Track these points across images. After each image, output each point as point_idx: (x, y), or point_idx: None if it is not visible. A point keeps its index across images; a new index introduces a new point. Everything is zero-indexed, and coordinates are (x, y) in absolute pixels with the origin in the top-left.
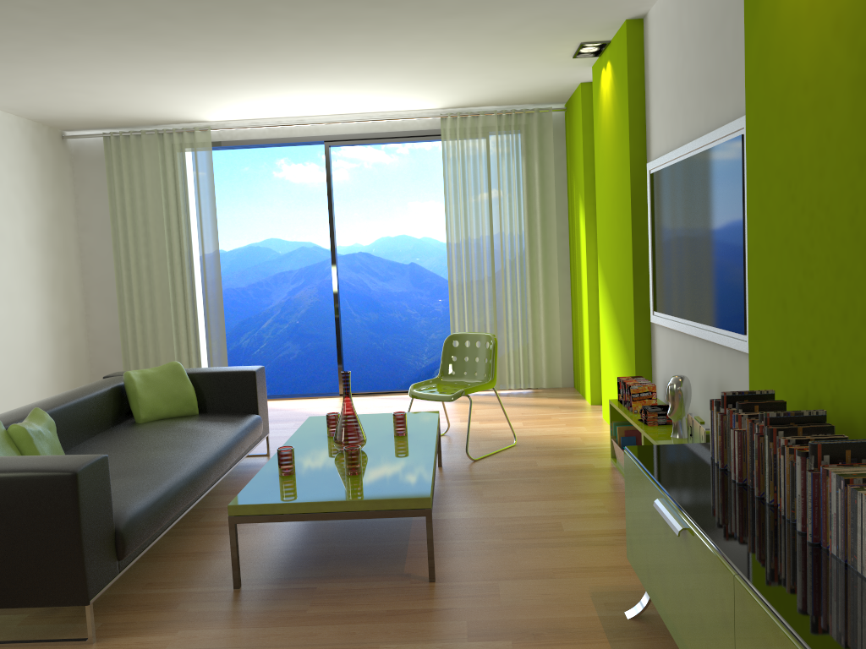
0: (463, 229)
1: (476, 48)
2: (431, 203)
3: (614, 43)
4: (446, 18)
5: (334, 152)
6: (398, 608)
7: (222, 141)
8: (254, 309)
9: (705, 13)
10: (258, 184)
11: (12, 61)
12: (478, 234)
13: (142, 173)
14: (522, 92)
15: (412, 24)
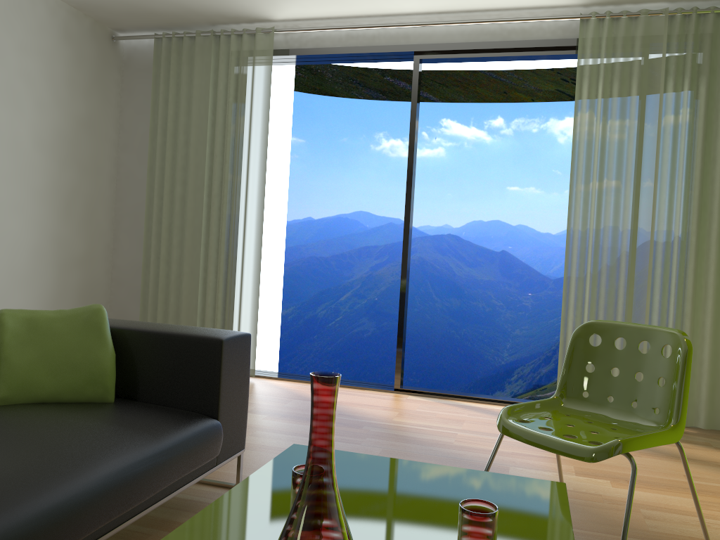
0: (597, 178)
1: None
2: (532, 189)
3: None
4: None
5: (434, 129)
6: None
7: (288, 49)
8: (334, 280)
9: None
10: (354, 156)
11: None
12: (618, 187)
13: (191, 83)
14: None
15: None
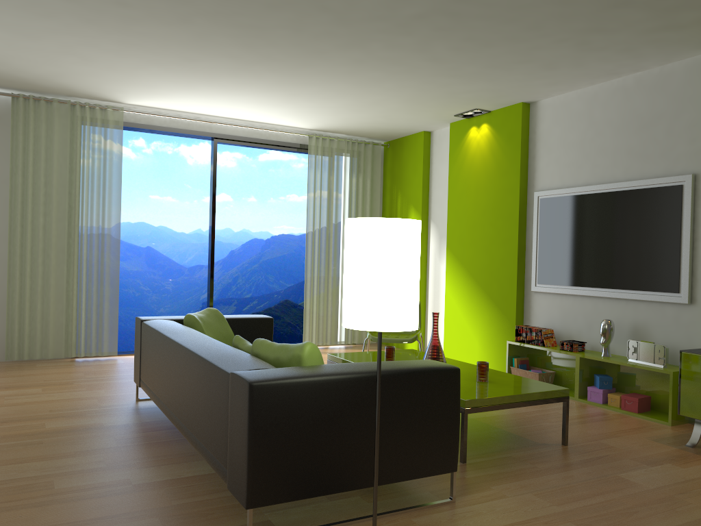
0: (319, 221)
1: (420, 98)
2: (169, 198)
3: (498, 113)
4: (447, 77)
5: None
6: (581, 458)
7: (127, 122)
8: None
9: (628, 114)
10: None
11: (92, 21)
12: (327, 226)
13: (48, 137)
14: (380, 129)
15: (423, 75)
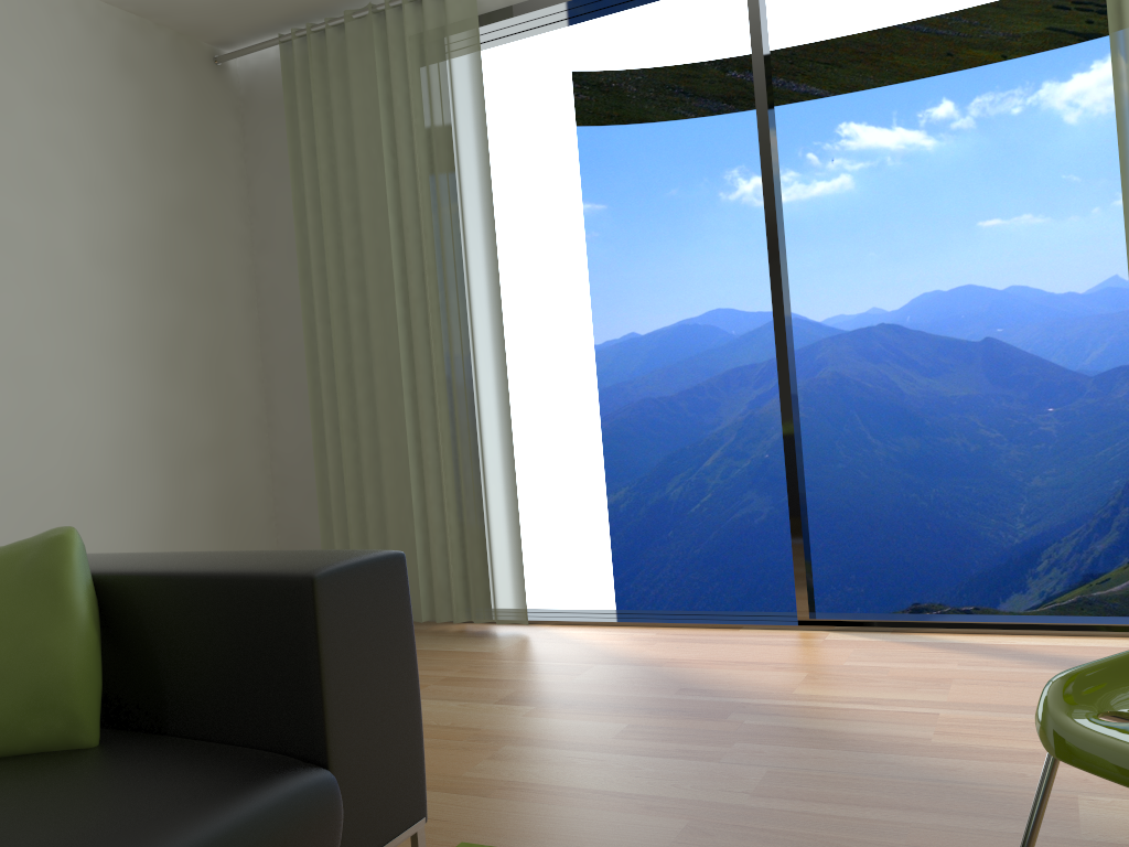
0: None
1: None
2: (1026, 217)
3: None
4: None
5: (828, 145)
6: None
7: (508, 7)
8: (689, 434)
9: None
10: (693, 217)
11: None
12: None
13: (350, 108)
14: None
15: None
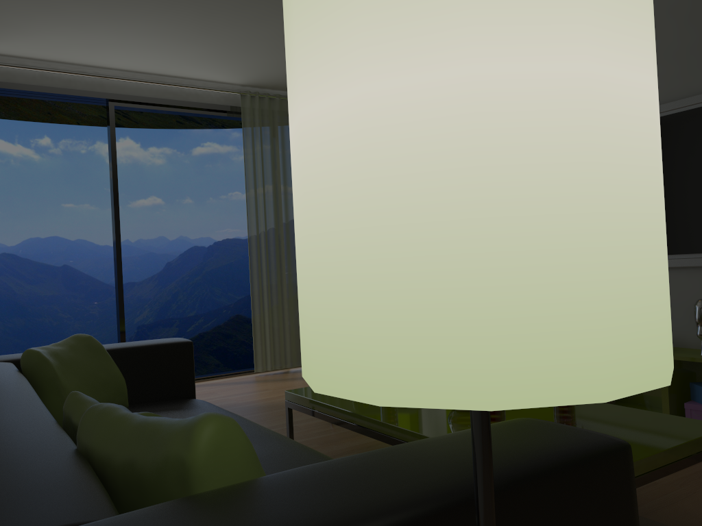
0: (263, 206)
1: None
2: (87, 205)
3: None
4: None
5: None
6: None
7: None
8: None
9: None
10: None
11: None
12: (275, 212)
13: None
14: None
15: None
